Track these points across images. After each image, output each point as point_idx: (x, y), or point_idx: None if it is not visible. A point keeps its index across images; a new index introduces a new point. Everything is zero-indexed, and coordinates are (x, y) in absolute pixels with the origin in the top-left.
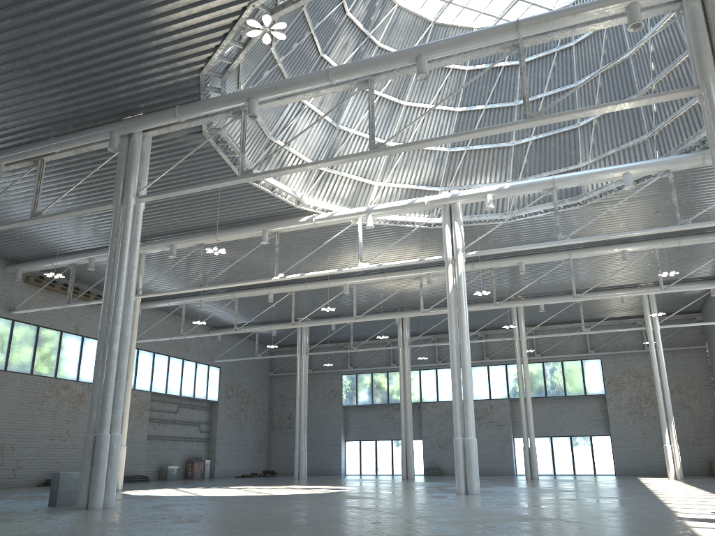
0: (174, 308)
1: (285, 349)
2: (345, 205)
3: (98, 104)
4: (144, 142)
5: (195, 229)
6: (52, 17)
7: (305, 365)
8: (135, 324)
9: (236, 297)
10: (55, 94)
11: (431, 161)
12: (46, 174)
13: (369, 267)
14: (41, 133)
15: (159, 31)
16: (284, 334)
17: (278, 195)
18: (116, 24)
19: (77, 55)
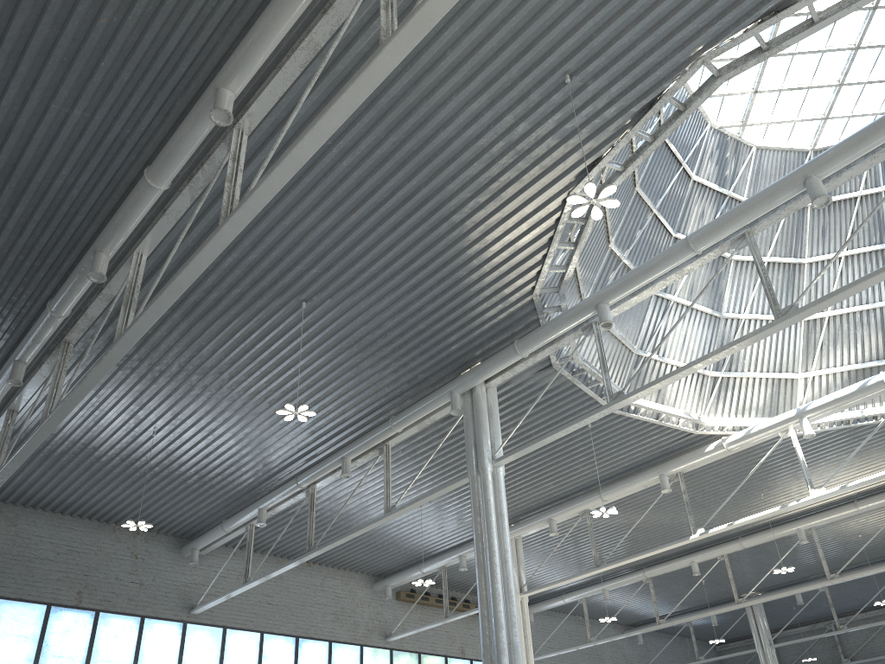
0: (573, 605)
1: (736, 644)
2: (763, 415)
3: (431, 365)
4: (489, 394)
5: (574, 492)
6: (367, 282)
7: (774, 663)
8: (528, 633)
9: (648, 577)
10: (386, 366)
11: (873, 324)
12: (394, 462)
13: (828, 493)
14: (381, 415)
15: (477, 260)
16: (729, 622)
17: (668, 423)
18: (431, 267)
19: (399, 316)
